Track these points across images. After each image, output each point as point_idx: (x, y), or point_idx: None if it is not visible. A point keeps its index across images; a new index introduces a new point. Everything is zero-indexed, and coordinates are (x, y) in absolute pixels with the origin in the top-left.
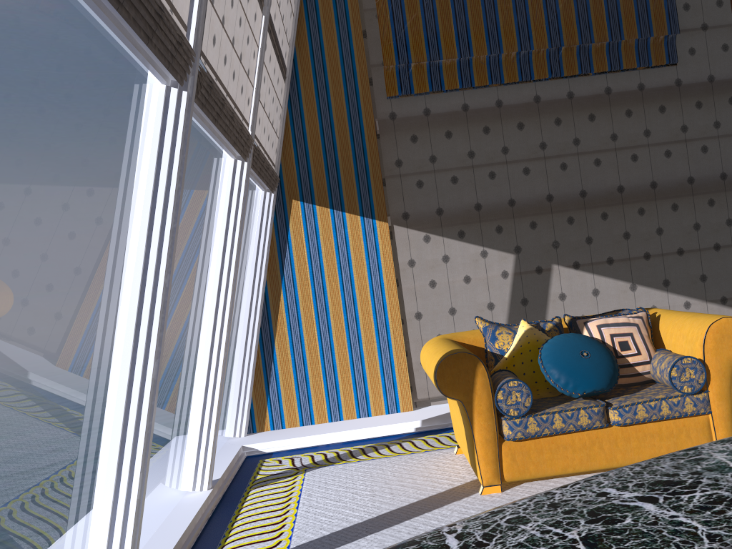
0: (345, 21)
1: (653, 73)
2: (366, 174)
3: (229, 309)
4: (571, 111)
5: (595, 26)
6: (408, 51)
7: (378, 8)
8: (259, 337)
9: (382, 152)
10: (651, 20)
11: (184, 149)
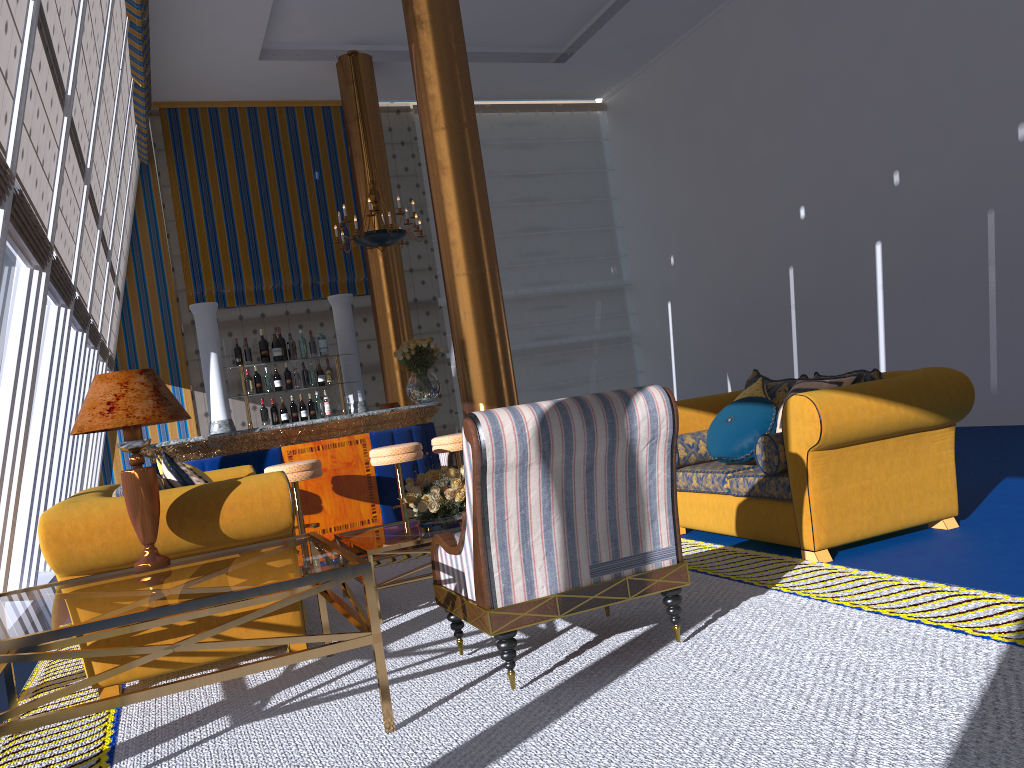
0: (160, 263)
1: (359, 299)
2: (175, 358)
3: (96, 440)
4: (309, 321)
5: (321, 272)
6: (202, 284)
7: (182, 257)
8: (101, 464)
9: (186, 345)
10: (354, 269)
11: (96, 371)
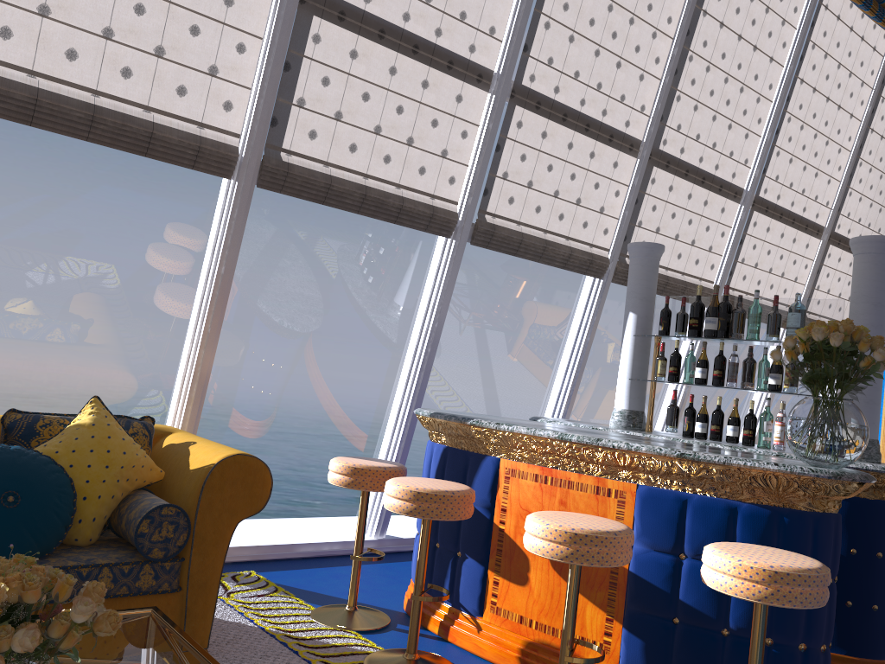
0: None
1: None
2: None
3: None
4: None
5: None
6: None
7: None
8: None
9: None
10: None
11: None
